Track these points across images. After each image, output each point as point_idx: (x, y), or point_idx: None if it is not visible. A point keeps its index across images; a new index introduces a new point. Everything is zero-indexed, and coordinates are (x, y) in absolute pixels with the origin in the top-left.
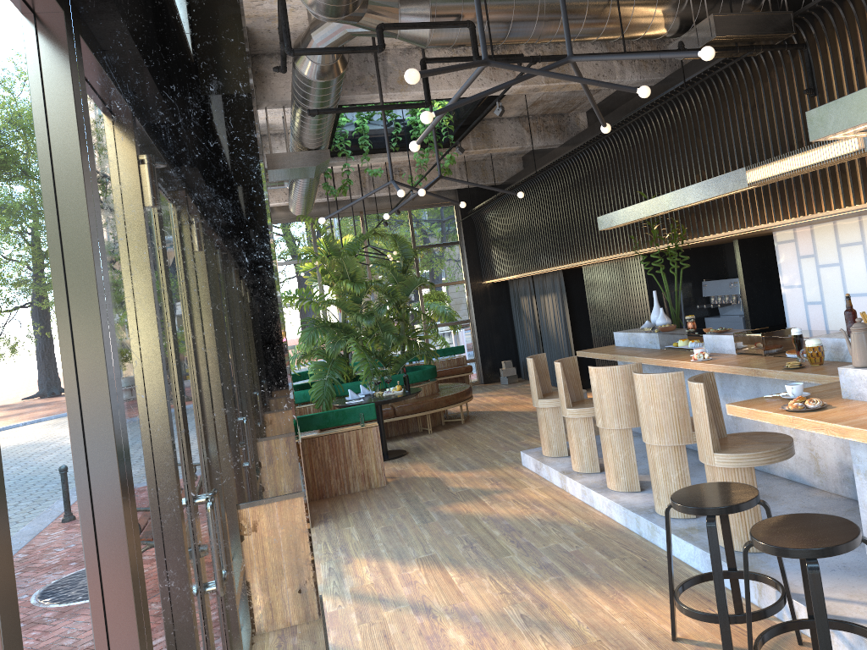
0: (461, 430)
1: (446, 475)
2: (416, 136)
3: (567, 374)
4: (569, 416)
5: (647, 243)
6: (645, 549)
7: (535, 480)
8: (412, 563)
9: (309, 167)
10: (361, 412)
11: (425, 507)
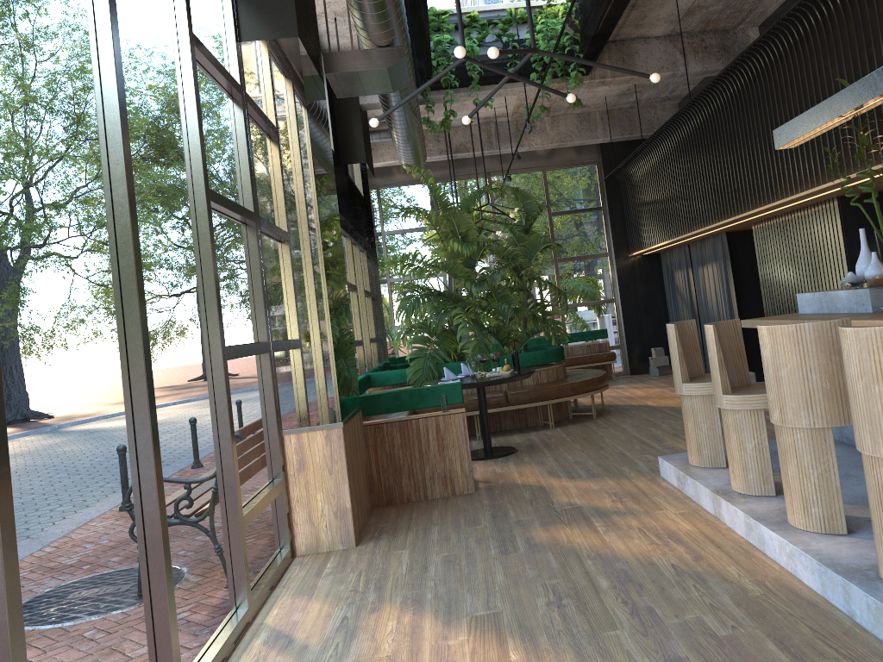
0: (590, 426)
1: (555, 483)
2: (536, 58)
3: (725, 345)
4: (726, 407)
5: (847, 169)
6: (864, 650)
7: (676, 499)
8: (462, 624)
9: (378, 70)
10: (442, 393)
11: (513, 529)
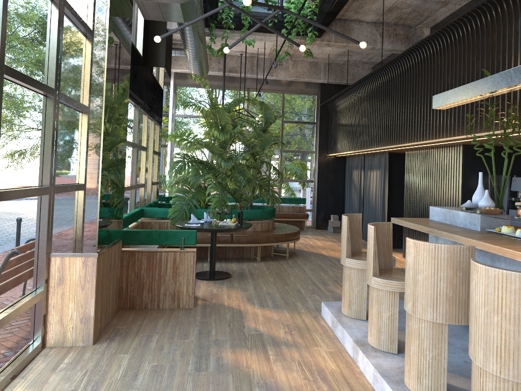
0: (283, 264)
1: (250, 309)
2: (288, 20)
3: (379, 239)
4: (373, 286)
5: (475, 129)
6: None
7: (328, 338)
8: None
9: (173, 4)
10: (182, 236)
11: (210, 347)
